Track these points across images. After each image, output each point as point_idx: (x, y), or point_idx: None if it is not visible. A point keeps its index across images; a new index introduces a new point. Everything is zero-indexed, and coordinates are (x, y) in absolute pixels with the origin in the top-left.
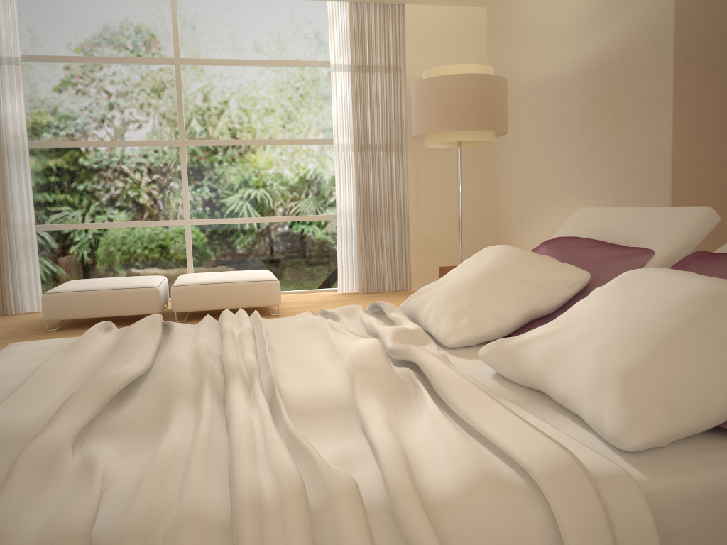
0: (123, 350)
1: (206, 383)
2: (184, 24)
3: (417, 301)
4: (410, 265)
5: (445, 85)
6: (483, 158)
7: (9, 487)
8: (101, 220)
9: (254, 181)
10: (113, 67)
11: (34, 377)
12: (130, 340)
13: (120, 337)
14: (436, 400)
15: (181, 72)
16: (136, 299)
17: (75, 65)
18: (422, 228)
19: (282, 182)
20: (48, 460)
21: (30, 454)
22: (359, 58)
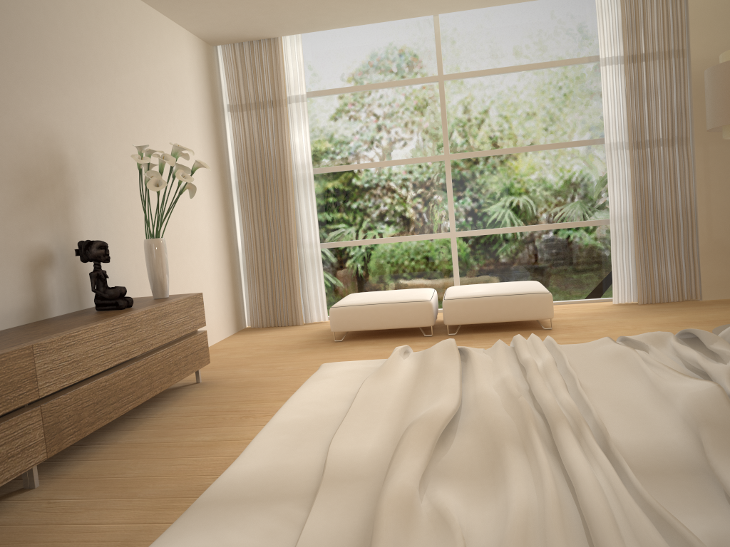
0: (428, 378)
1: (533, 430)
2: (446, 41)
3: None
4: (700, 272)
5: None
6: None
7: (382, 537)
8: (375, 236)
9: (518, 189)
10: (382, 91)
11: (356, 404)
12: (433, 368)
13: (420, 363)
14: None
15: (444, 88)
16: (411, 312)
17: (350, 95)
18: (715, 230)
19: (548, 188)
20: (406, 509)
21: (391, 501)
22: (633, 47)
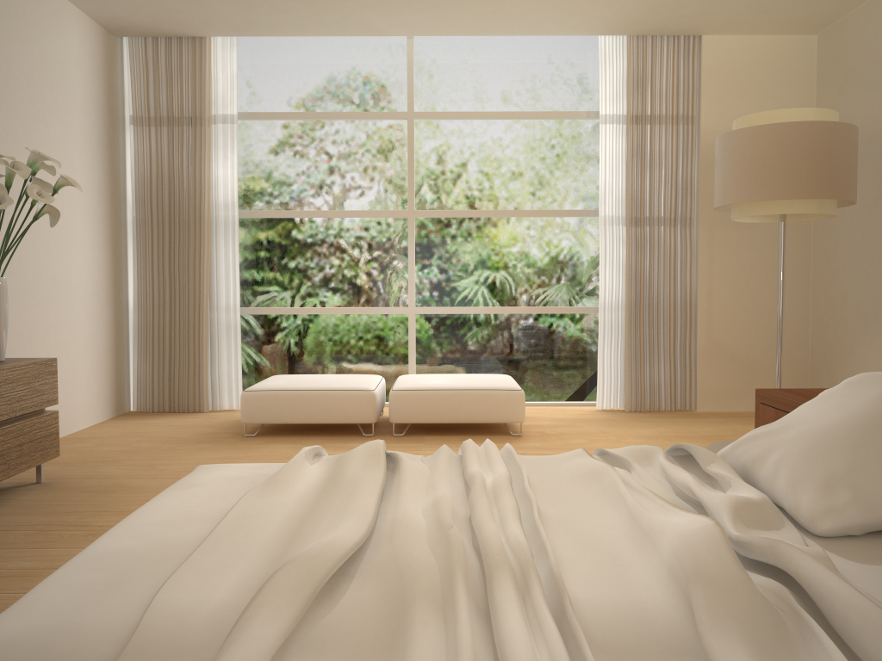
0: (336, 494)
1: (460, 582)
2: (420, 71)
3: (751, 451)
4: (696, 378)
5: (767, 137)
6: (806, 237)
7: None
8: (313, 304)
9: (495, 261)
10: (337, 123)
11: (221, 527)
12: (346, 480)
13: (331, 471)
14: (845, 656)
15: (414, 129)
16: (348, 403)
17: (295, 122)
18: (715, 329)
19: (530, 264)
20: None
21: None
22: (638, 106)
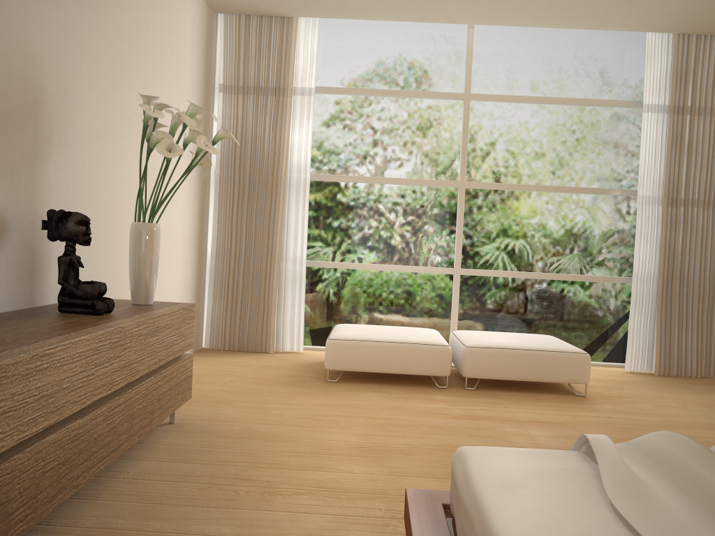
0: None
1: None
2: (478, 57)
3: None
4: None
5: None
6: None
7: None
8: (368, 261)
9: (535, 231)
10: (400, 100)
11: None
12: None
13: (666, 475)
14: None
15: (469, 108)
16: (426, 357)
17: (362, 98)
18: None
19: (566, 235)
20: None
21: None
22: (680, 98)
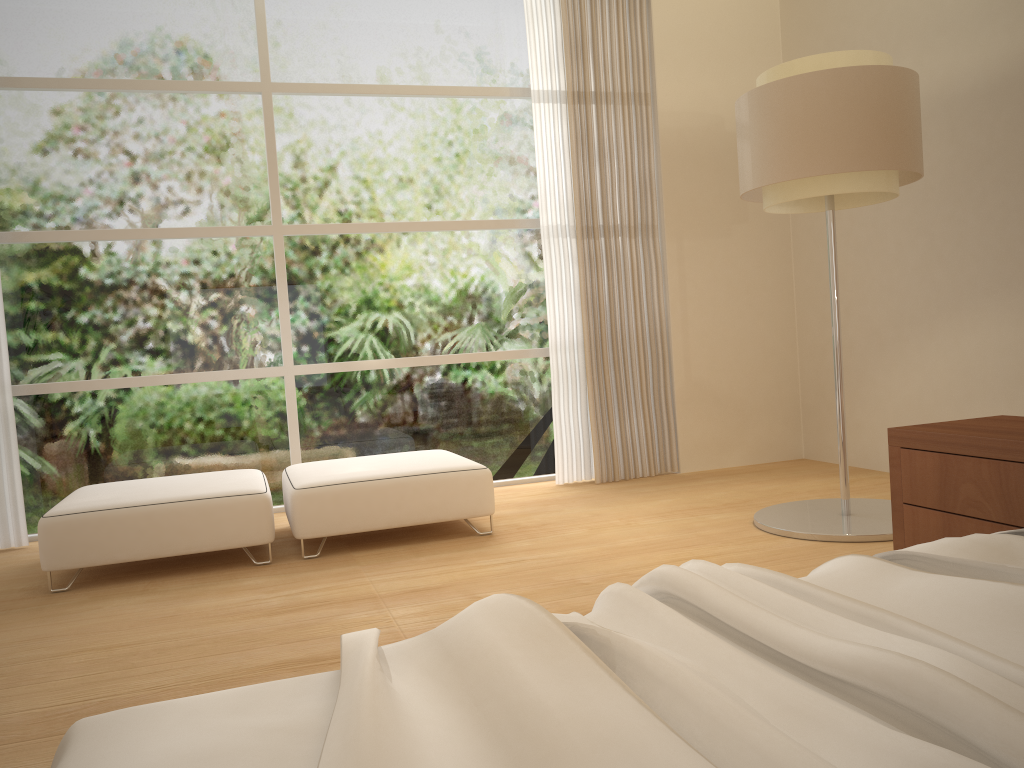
0: None
1: None
2: (276, 24)
3: None
4: (677, 430)
5: (825, 88)
6: (785, 245)
7: None
8: (133, 372)
9: (403, 294)
10: (152, 98)
11: None
12: (570, 731)
13: (468, 696)
14: None
15: (272, 107)
16: (227, 518)
17: (82, 95)
18: (694, 366)
19: (450, 295)
20: None
21: None
22: (579, 80)
